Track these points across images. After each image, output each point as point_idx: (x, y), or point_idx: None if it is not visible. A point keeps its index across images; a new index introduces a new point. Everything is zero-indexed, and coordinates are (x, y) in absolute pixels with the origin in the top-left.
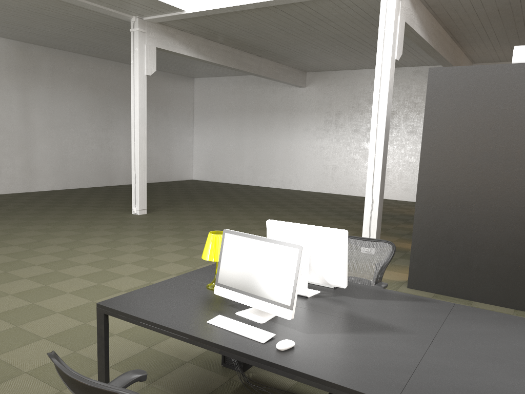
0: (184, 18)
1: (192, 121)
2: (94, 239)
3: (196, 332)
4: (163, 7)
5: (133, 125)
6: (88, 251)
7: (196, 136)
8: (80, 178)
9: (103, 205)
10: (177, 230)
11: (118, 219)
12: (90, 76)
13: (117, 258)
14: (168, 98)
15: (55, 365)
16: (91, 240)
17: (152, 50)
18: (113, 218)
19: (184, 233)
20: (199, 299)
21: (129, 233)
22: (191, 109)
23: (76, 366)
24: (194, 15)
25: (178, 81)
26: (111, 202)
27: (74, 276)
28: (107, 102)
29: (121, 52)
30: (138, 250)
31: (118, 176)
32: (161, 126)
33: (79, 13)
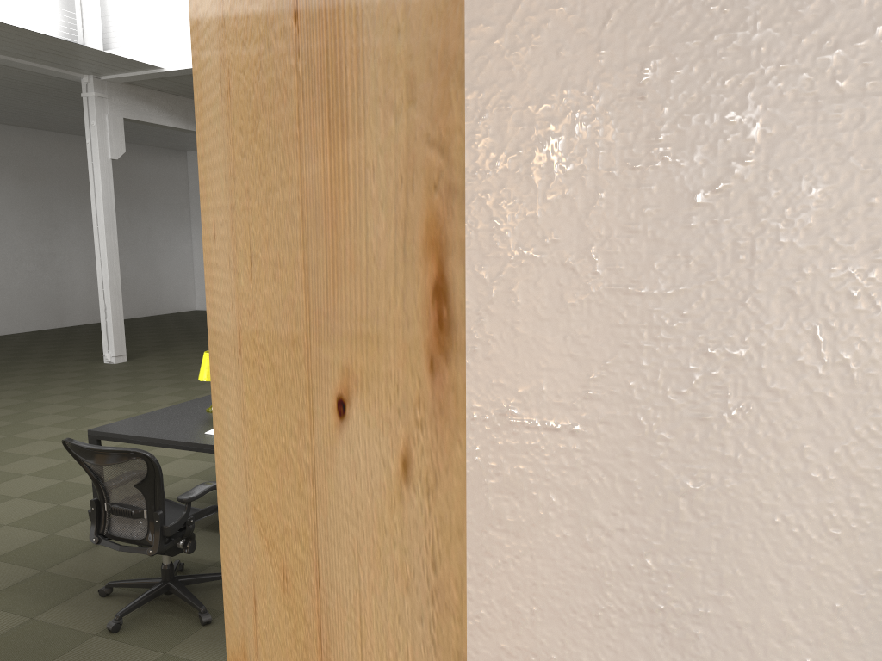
0: (162, 77)
1: (188, 218)
2: (54, 397)
3: (193, 440)
4: (130, 64)
5: (96, 233)
6: (49, 412)
7: (196, 241)
8: (11, 318)
9: (57, 355)
10: (174, 378)
11: (84, 372)
12: (17, 157)
13: (93, 416)
14: (147, 185)
15: (70, 448)
16: (50, 399)
17: (117, 123)
18: (77, 371)
19: (185, 382)
20: (198, 419)
21: (105, 387)
22: (185, 200)
23: (64, 515)
24: (176, 73)
25: (160, 158)
26: (69, 350)
27: (36, 439)
28: (47, 197)
29: (65, 119)
30: (120, 405)
31: (73, 311)
32: (139, 230)
33: (1, 72)
